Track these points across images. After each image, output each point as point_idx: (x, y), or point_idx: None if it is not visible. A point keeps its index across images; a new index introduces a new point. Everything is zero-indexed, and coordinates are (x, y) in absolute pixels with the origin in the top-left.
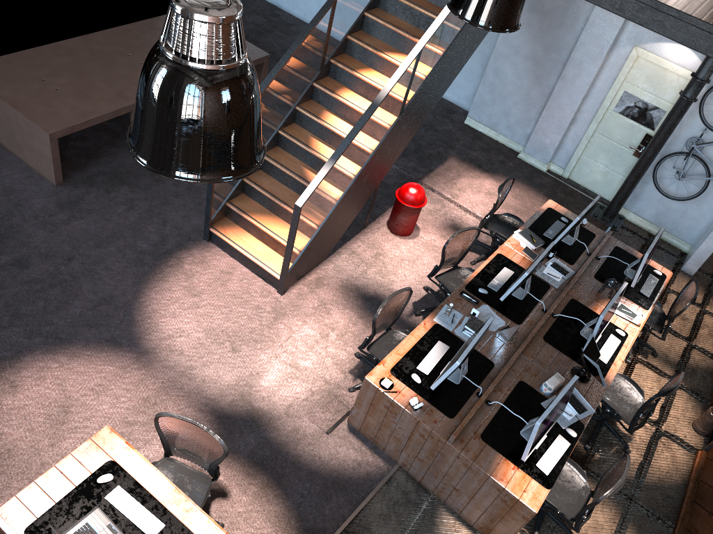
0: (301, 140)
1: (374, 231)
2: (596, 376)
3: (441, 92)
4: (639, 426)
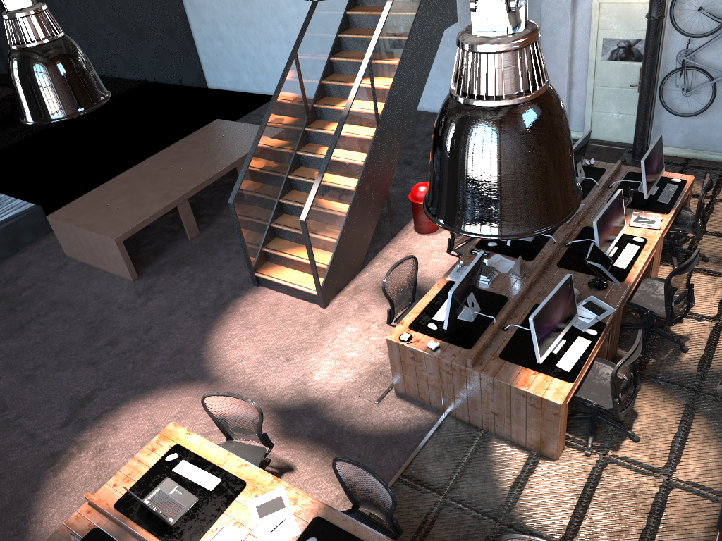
0: (307, 177)
1: (403, 237)
2: (608, 278)
3: (417, 97)
4: (679, 317)
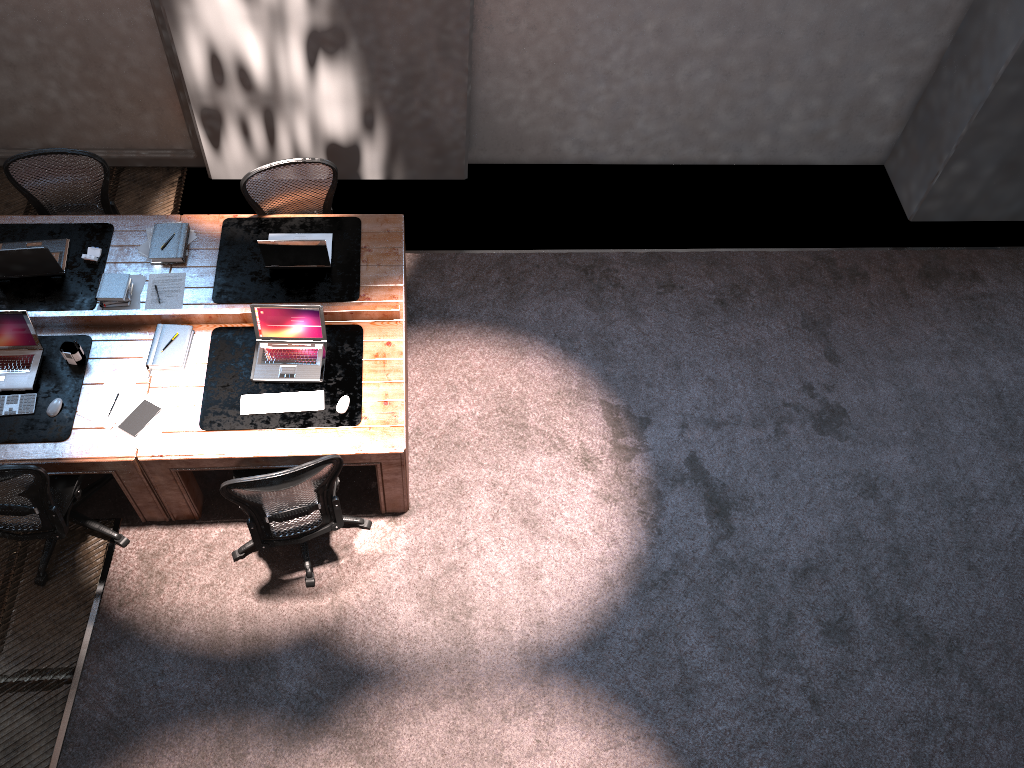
0: None
1: None
2: None
3: None
4: None
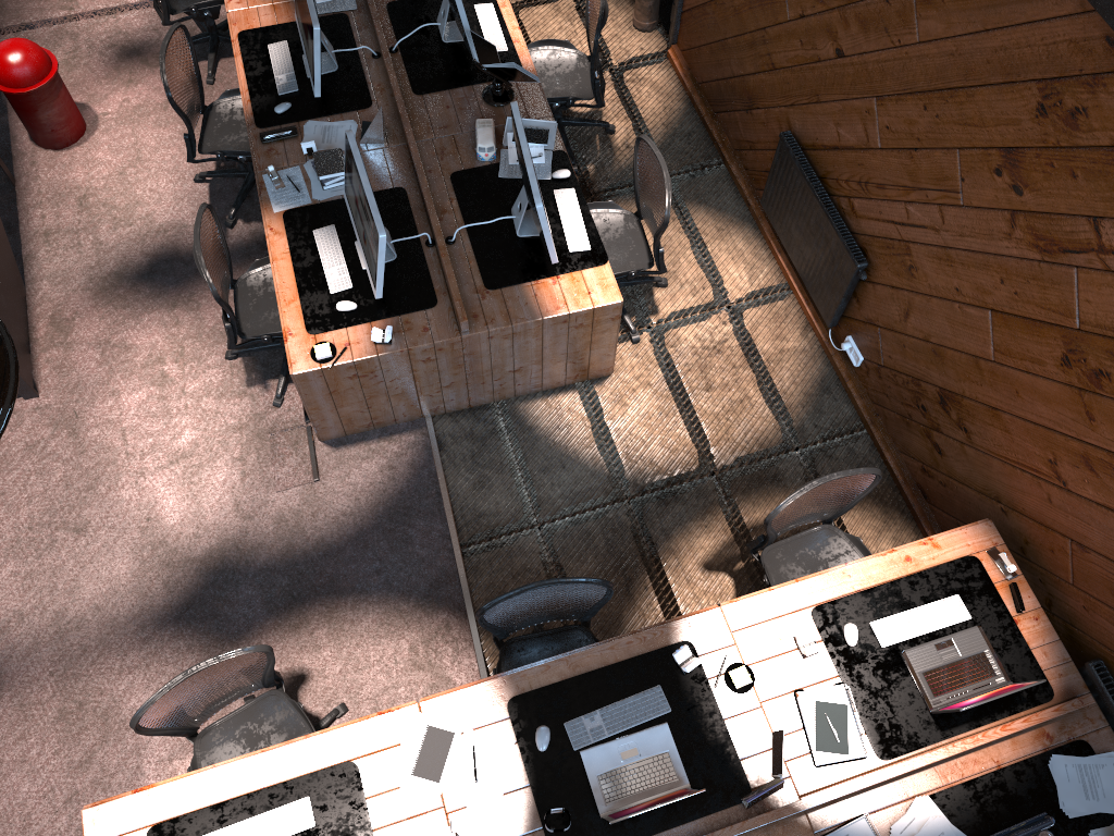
0: None
1: (34, 172)
2: (519, 78)
3: None
4: (603, 88)
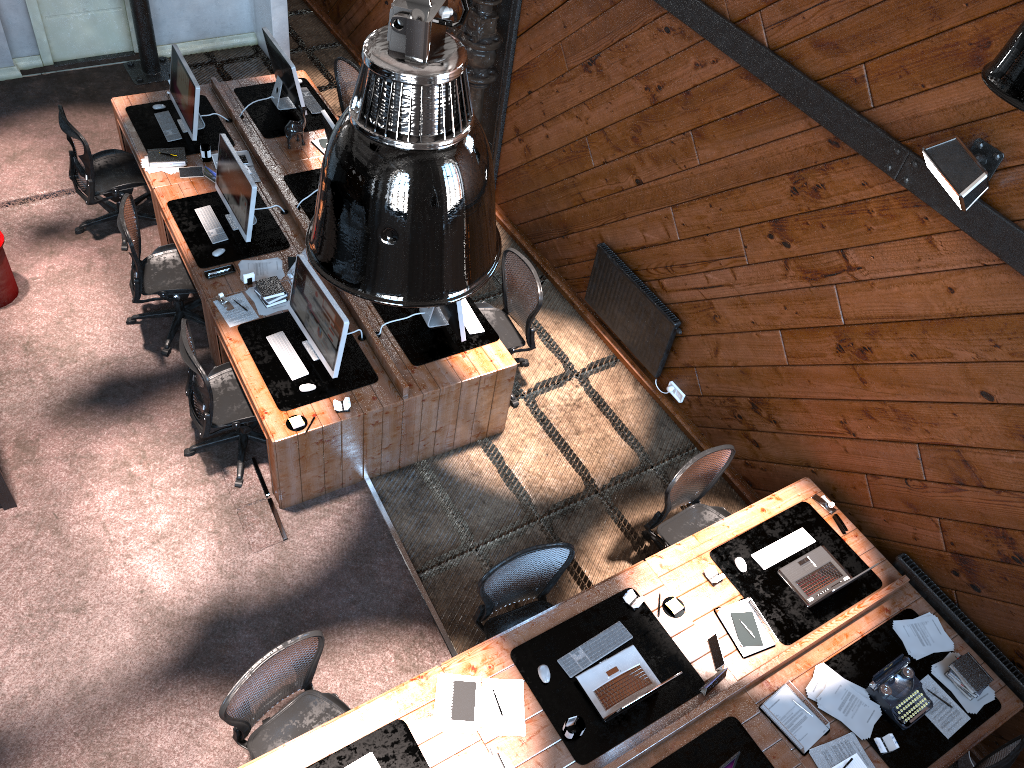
0: None
1: None
2: None
3: None
4: None
